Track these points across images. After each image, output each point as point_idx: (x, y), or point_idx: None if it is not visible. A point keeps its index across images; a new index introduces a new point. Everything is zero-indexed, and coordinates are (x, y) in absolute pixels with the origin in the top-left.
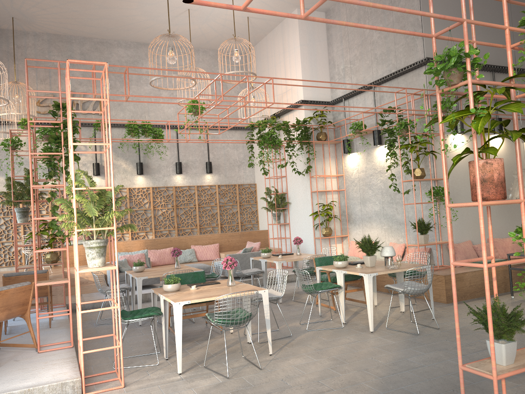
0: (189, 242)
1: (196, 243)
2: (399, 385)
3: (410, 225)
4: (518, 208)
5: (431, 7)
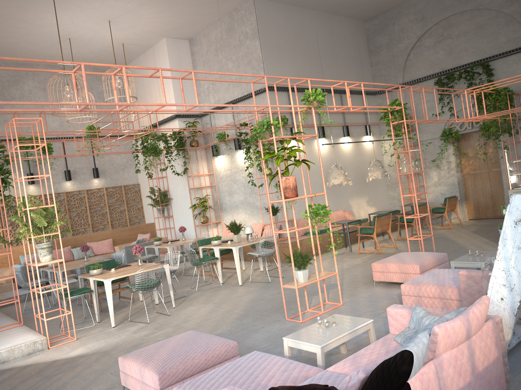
0: (85, 240)
1: (91, 240)
2: (255, 308)
3: (265, 209)
4: (340, 190)
5: (253, 95)
